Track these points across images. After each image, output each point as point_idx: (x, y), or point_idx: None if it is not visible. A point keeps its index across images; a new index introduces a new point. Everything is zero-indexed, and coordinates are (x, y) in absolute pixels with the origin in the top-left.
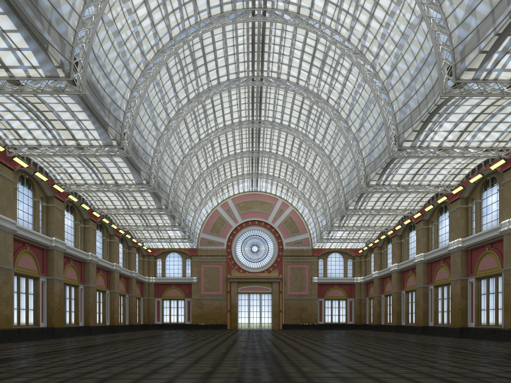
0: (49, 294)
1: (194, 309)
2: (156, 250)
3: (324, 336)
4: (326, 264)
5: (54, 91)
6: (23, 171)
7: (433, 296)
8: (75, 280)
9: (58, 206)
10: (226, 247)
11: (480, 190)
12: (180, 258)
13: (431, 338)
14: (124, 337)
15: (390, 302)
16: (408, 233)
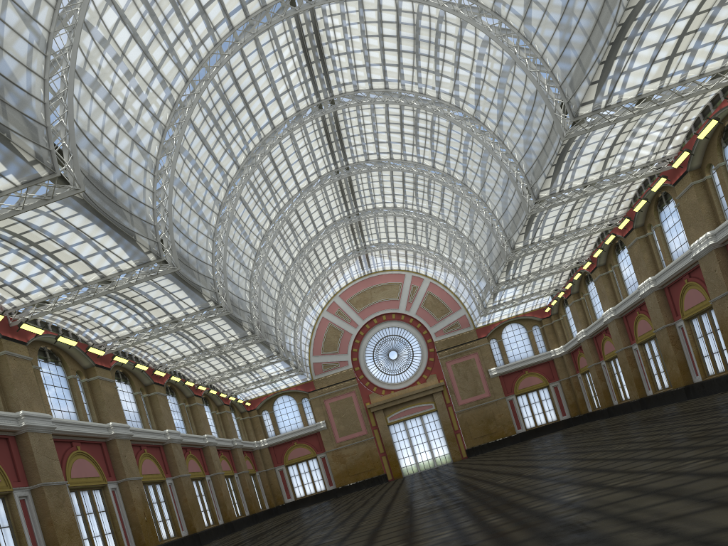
0: (127, 504)
1: (334, 467)
2: (258, 400)
3: (539, 447)
4: (502, 344)
5: (40, 201)
6: (41, 342)
7: (689, 336)
8: (158, 474)
9: (104, 376)
10: (352, 365)
11: (719, 146)
12: (293, 400)
13: (711, 398)
14: (248, 535)
15: (618, 368)
16: (615, 257)
